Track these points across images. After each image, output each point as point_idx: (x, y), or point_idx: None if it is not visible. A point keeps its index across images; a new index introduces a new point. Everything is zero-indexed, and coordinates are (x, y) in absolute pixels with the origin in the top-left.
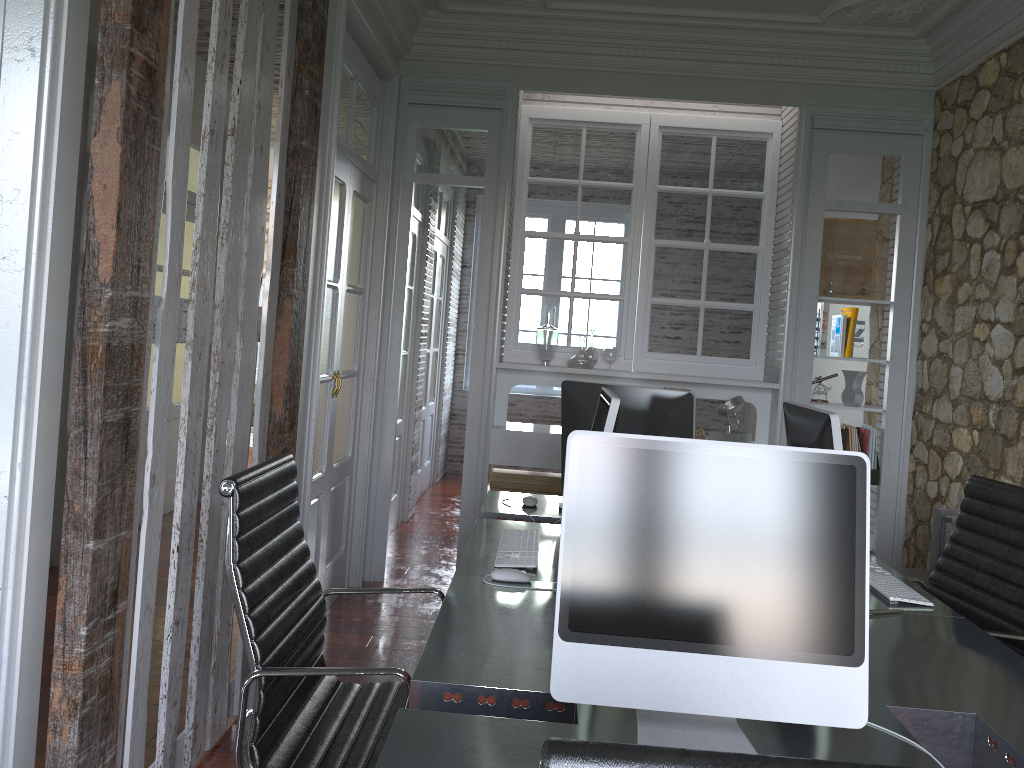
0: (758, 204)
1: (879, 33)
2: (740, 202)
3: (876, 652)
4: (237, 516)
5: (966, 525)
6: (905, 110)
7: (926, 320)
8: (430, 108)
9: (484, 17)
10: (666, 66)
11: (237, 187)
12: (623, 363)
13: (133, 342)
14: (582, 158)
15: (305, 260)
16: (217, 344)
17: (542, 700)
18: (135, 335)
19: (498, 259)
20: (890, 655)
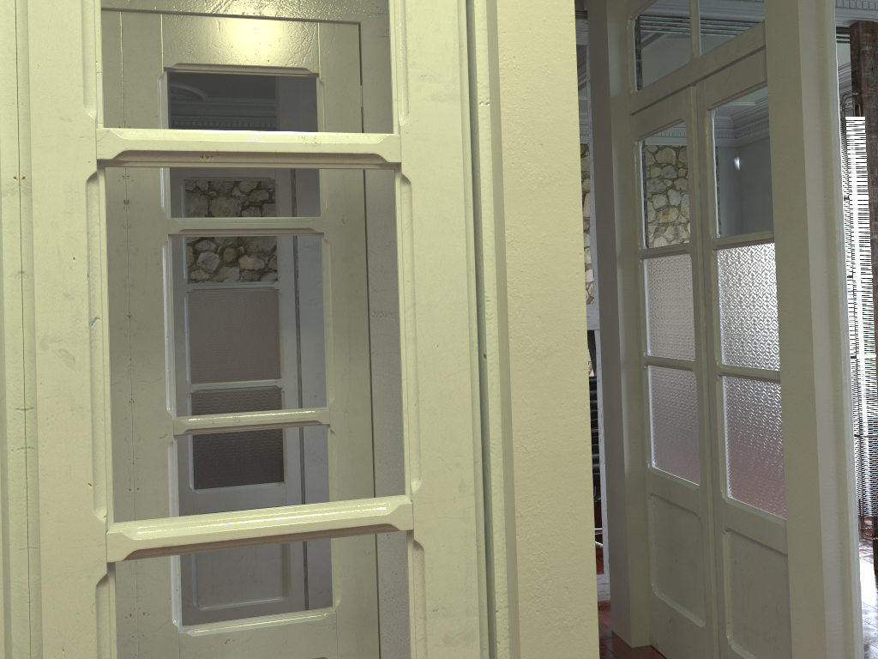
0: None
1: None
2: None
3: None
4: None
5: None
6: None
7: None
8: None
9: None
10: None
11: None
12: None
13: None
14: None
15: None
16: None
17: None
18: None
19: None
20: None
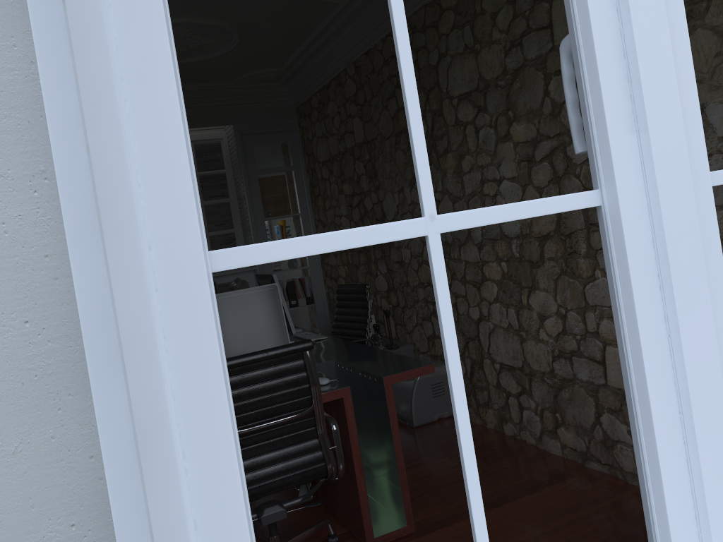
0: (224, 176)
1: (262, 85)
2: (214, 177)
3: None
4: None
5: (339, 305)
6: (284, 119)
7: (316, 219)
8: None
9: None
10: None
11: None
12: None
13: None
14: None
15: None
16: None
17: None
18: None
19: None
20: None
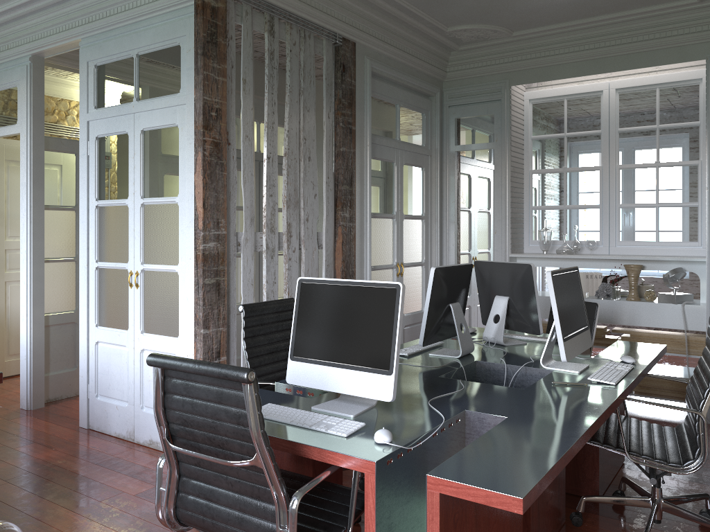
0: (695, 130)
1: None
2: (681, 131)
3: (516, 395)
4: (243, 320)
5: (706, 344)
6: None
7: None
8: (460, 107)
9: (482, 48)
10: (601, 52)
11: (291, 179)
12: (602, 249)
13: (218, 252)
14: (565, 119)
15: (351, 206)
16: (285, 251)
17: (317, 393)
18: (219, 249)
19: (505, 190)
20: (522, 397)
